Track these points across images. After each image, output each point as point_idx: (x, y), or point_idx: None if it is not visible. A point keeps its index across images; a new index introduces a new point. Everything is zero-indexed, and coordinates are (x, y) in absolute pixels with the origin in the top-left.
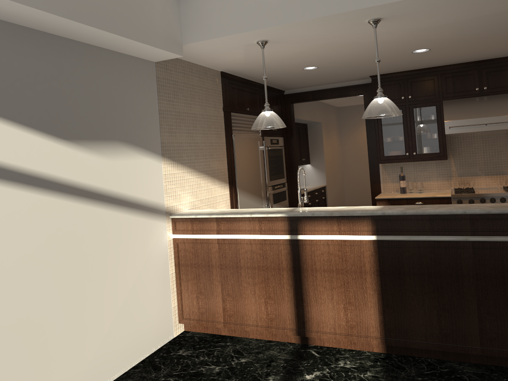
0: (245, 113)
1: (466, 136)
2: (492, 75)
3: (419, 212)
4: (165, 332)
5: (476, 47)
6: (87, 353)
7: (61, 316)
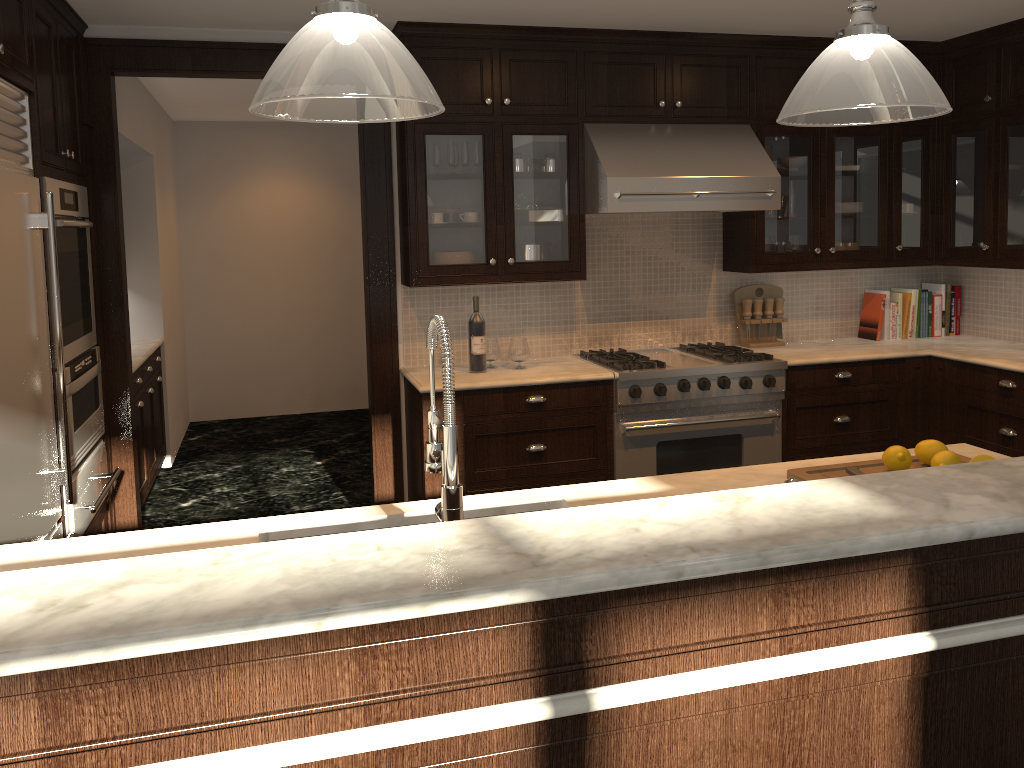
0: None
1: (611, 221)
2: (692, 74)
3: None
4: None
5: None
6: None
7: None
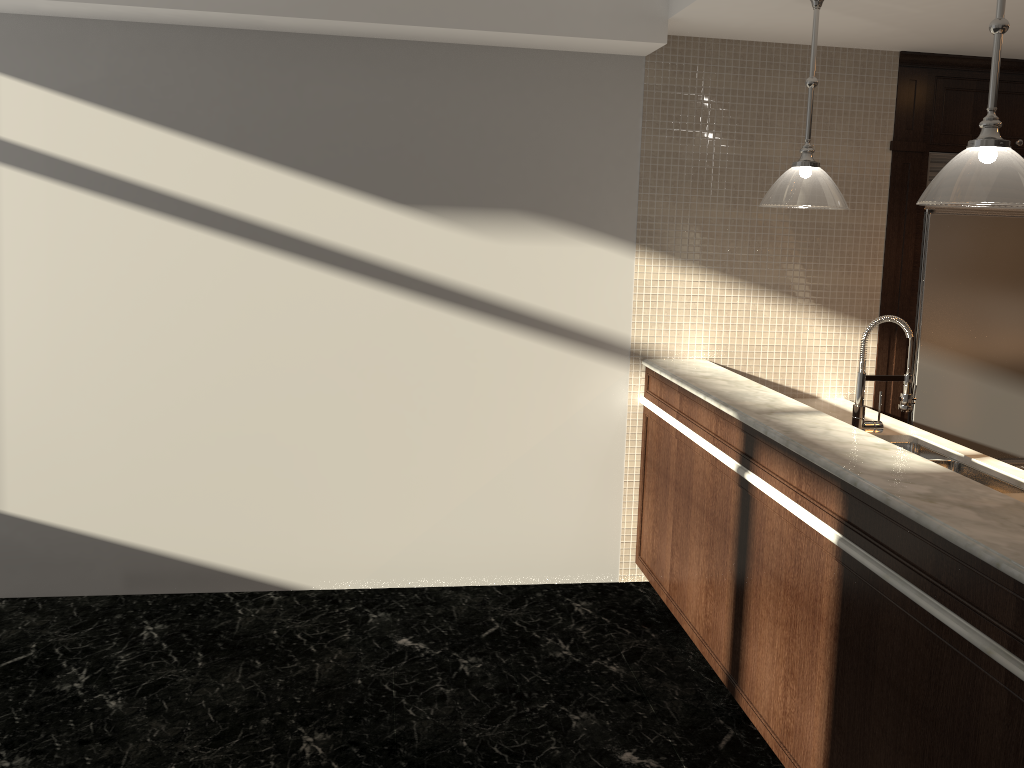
0: None
1: None
2: None
3: (912, 513)
4: (594, 563)
5: None
6: (410, 526)
7: (370, 457)
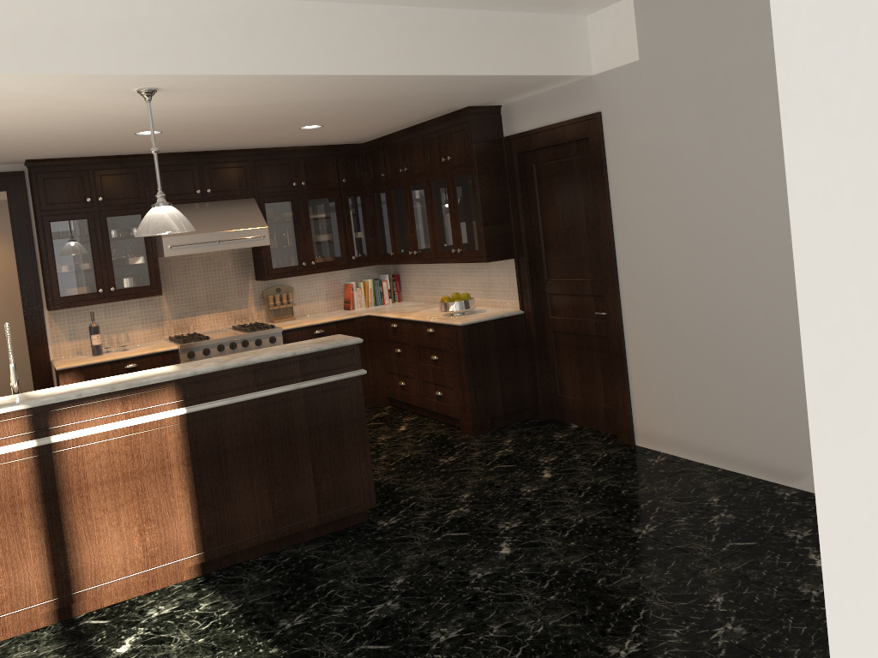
0: None
1: (181, 258)
2: (216, 173)
3: (243, 362)
4: None
5: (216, 136)
6: None
7: None
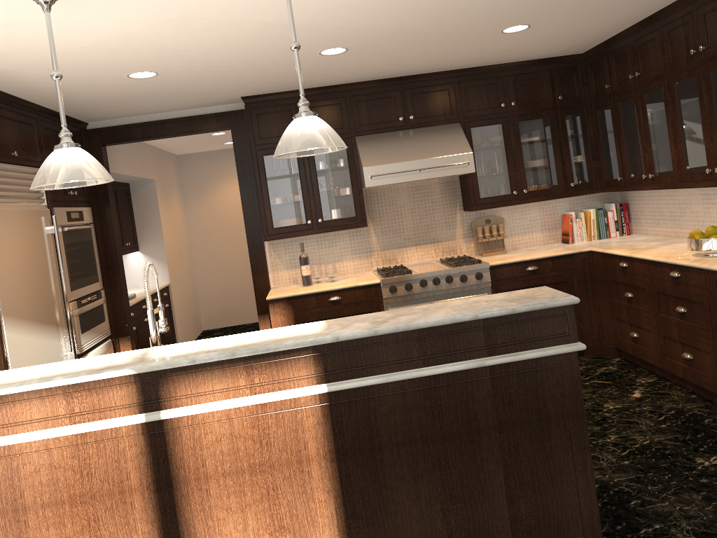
0: (10, 163)
1: (388, 189)
2: (419, 98)
3: (402, 326)
4: None
5: (409, 52)
6: None
7: None
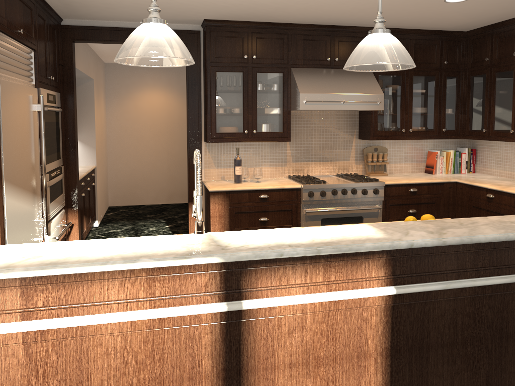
0: (16, 39)
1: (305, 114)
2: (344, 45)
3: (466, 239)
4: None
5: (364, 4)
6: None
7: None
